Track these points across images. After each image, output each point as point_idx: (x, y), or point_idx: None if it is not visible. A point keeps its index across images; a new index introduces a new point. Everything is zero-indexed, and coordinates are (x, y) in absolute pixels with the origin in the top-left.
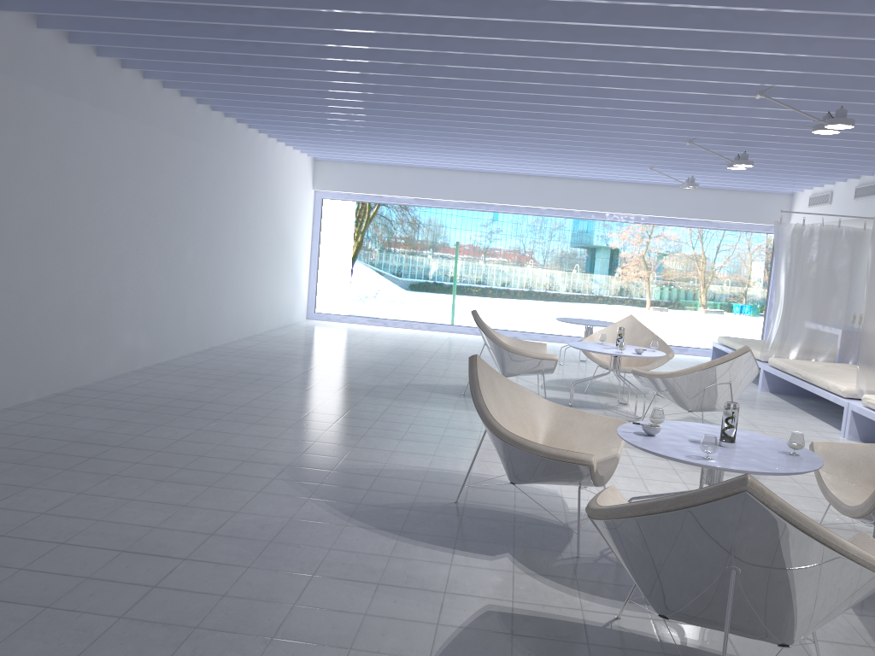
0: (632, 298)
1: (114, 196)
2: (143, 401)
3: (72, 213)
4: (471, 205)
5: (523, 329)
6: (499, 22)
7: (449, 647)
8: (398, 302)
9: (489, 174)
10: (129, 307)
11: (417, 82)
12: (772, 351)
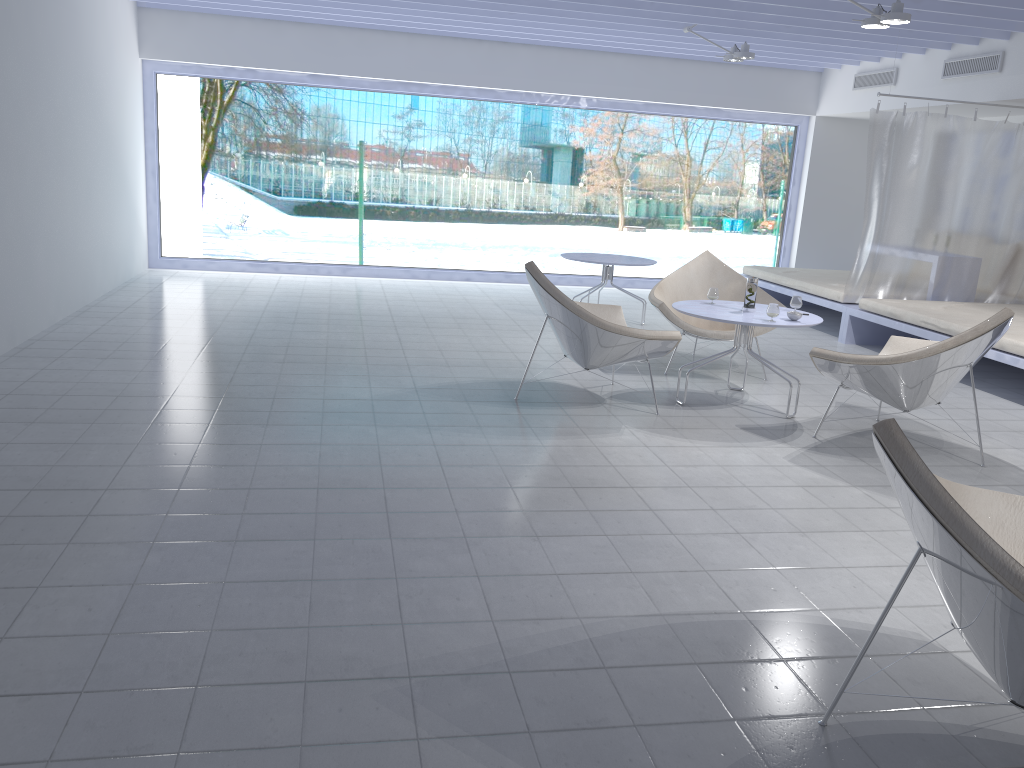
0: (602, 216)
1: None
2: None
3: None
4: (396, 85)
5: (460, 264)
6: None
7: None
8: (279, 234)
9: (422, 37)
10: None
11: None
12: (860, 289)
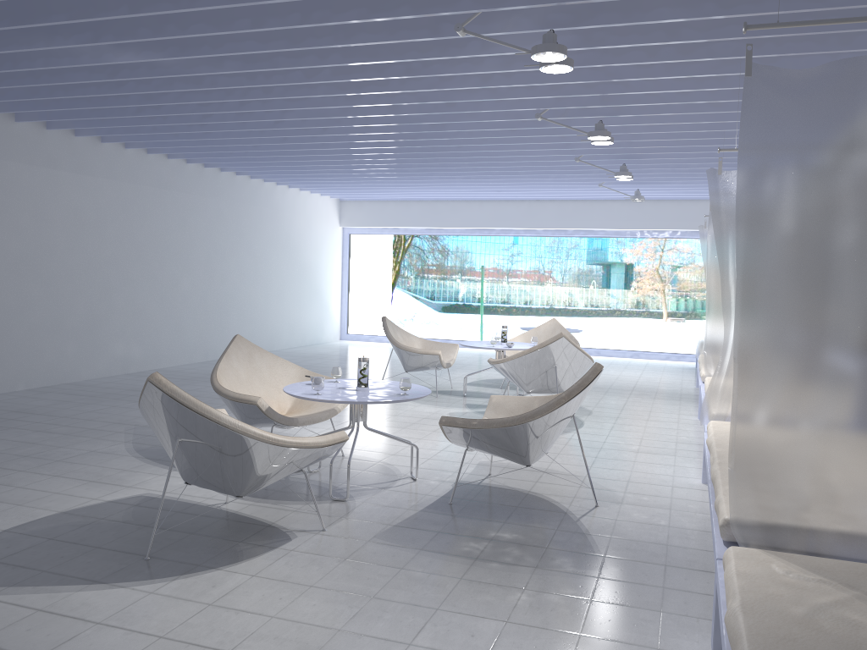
0: (649, 310)
1: (98, 238)
2: (102, 390)
3: (55, 253)
4: (475, 231)
5: None
6: (287, 85)
7: (82, 508)
8: (433, 323)
9: (487, 202)
10: (119, 323)
11: (301, 132)
12: None
